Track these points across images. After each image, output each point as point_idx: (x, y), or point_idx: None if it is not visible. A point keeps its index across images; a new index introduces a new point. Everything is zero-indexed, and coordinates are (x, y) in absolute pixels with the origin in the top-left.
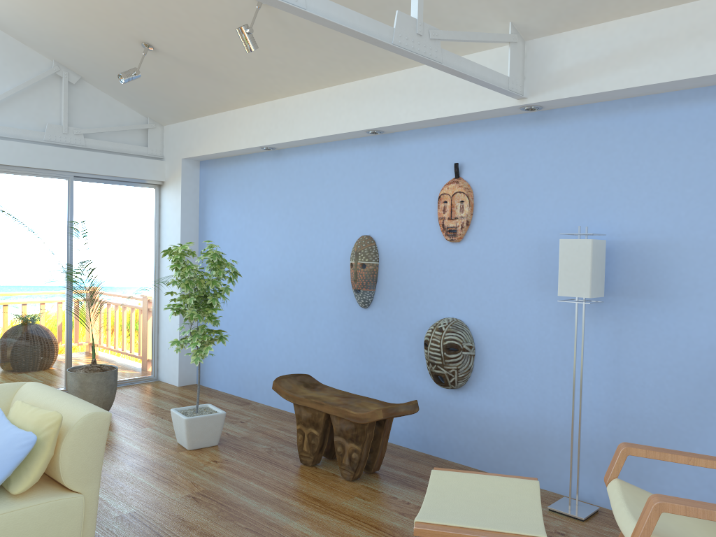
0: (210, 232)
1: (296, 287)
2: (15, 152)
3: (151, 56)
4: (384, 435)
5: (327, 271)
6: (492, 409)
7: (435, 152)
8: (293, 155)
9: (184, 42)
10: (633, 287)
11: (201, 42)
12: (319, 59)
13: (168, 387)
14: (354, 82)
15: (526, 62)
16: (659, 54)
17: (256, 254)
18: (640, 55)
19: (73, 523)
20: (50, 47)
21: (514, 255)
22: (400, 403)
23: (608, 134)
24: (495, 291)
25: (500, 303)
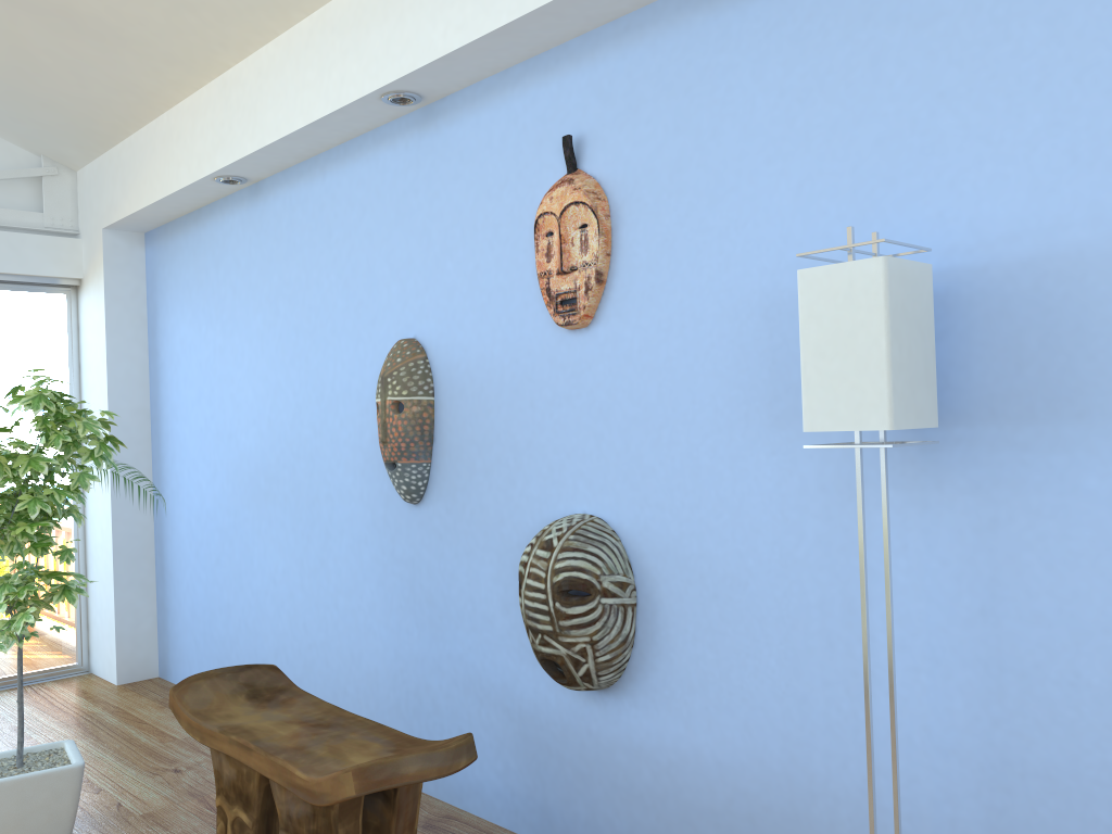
0: (164, 371)
1: (298, 467)
2: None
3: None
4: (399, 827)
5: (346, 428)
6: (684, 743)
7: (526, 123)
8: (279, 189)
9: None
10: (1021, 393)
11: None
12: None
13: (95, 687)
14: None
15: None
16: None
17: (232, 405)
18: None
19: None
20: None
21: (710, 343)
22: (492, 722)
23: None
24: (671, 441)
25: (684, 470)
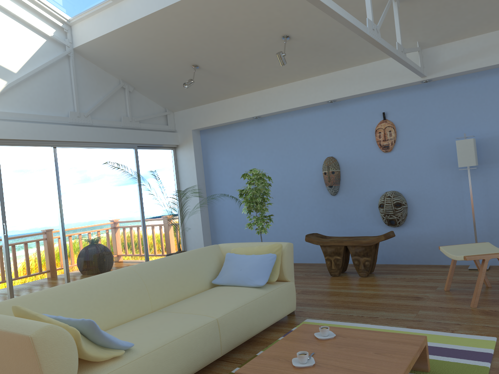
0: (213, 171)
1: (284, 192)
2: (111, 134)
3: (193, 72)
4: (376, 252)
5: (305, 180)
6: (421, 232)
7: (368, 108)
8: (272, 119)
9: (222, 62)
10: (490, 158)
11: (232, 62)
12: (302, 66)
13: None
14: (318, 76)
15: (423, 59)
16: (493, 51)
17: None
18: (484, 53)
19: (293, 294)
20: (124, 72)
21: (424, 153)
22: None
23: (467, 90)
24: (415, 173)
25: (418, 178)
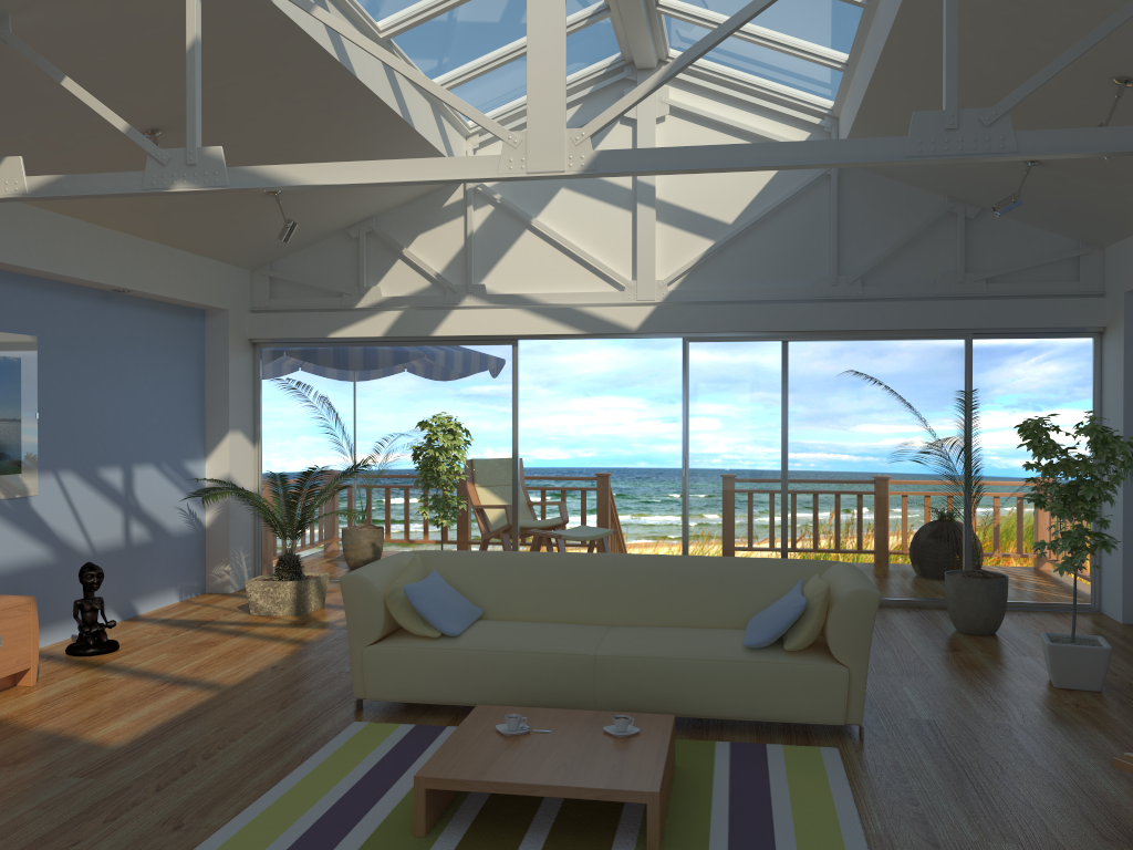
0: None
1: None
2: (900, 314)
3: (1041, 171)
4: None
5: None
6: None
7: None
8: None
9: None
10: None
11: None
12: None
13: (1105, 621)
14: None
15: None
16: None
17: None
18: None
19: (836, 692)
20: (937, 184)
21: None
22: None
23: None
24: None
25: None
